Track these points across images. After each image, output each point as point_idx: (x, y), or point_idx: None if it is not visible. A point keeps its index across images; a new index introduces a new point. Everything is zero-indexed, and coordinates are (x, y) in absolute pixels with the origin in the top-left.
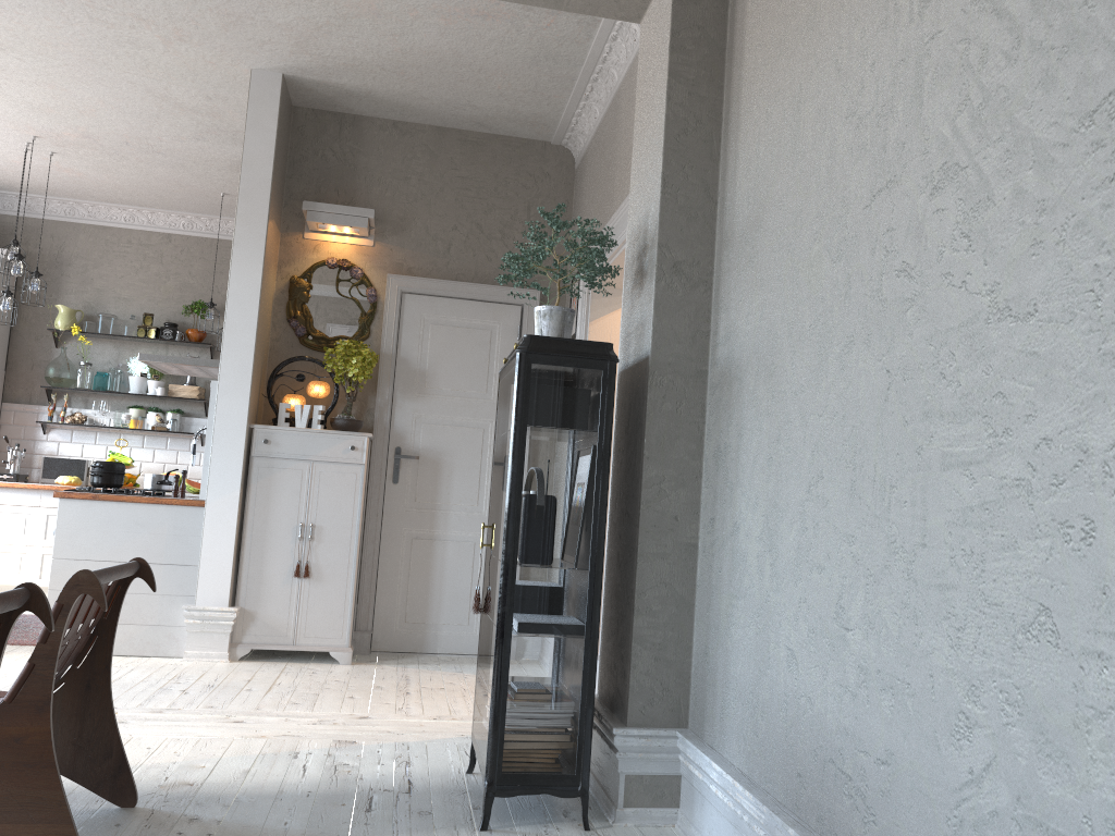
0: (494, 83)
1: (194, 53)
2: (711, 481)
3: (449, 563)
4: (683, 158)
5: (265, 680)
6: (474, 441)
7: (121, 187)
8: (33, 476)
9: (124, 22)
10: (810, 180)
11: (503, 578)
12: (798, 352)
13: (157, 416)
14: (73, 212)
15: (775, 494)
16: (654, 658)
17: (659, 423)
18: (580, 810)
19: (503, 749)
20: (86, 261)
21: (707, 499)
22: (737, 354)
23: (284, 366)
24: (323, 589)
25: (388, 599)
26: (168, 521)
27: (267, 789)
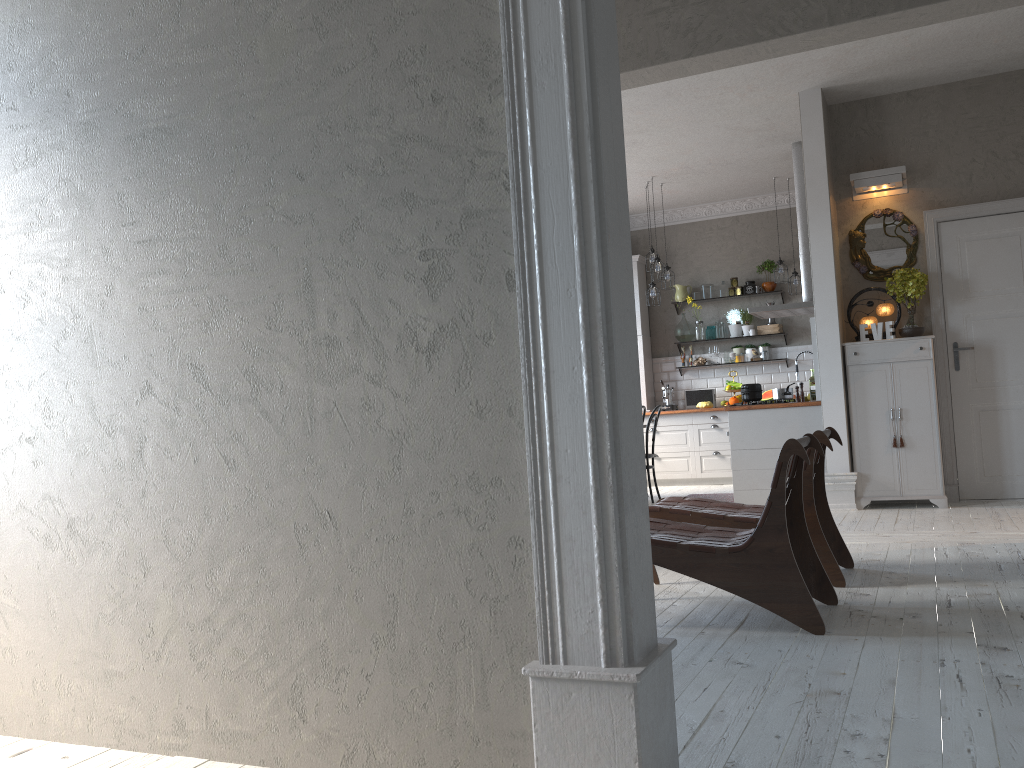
0: (990, 40)
1: (759, 96)
2: None
3: (1013, 427)
4: None
5: (889, 518)
6: (1019, 327)
7: (702, 193)
8: (679, 405)
9: (716, 93)
10: None
11: None
12: None
13: (752, 350)
14: (671, 218)
15: None
16: None
17: None
18: None
19: None
20: (685, 250)
21: None
22: None
23: (856, 297)
24: (916, 454)
25: (966, 459)
26: (797, 418)
27: (927, 562)
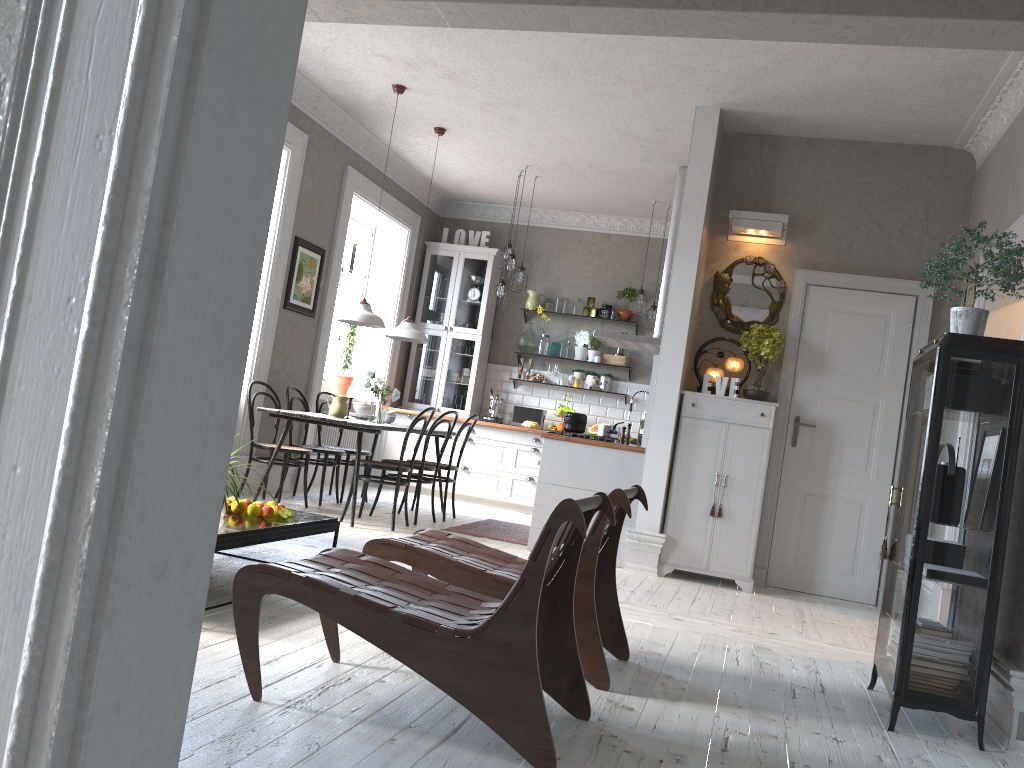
0: (904, 101)
1: (654, 99)
2: None
3: (836, 519)
4: None
5: (688, 594)
6: (865, 415)
7: (578, 199)
8: (505, 419)
9: (608, 81)
10: None
11: (916, 531)
12: None
13: (593, 378)
14: (541, 219)
15: None
16: None
17: None
18: (973, 735)
19: (909, 669)
20: (548, 257)
21: None
22: None
23: (708, 344)
24: (732, 528)
25: (782, 543)
26: (617, 462)
27: (713, 668)
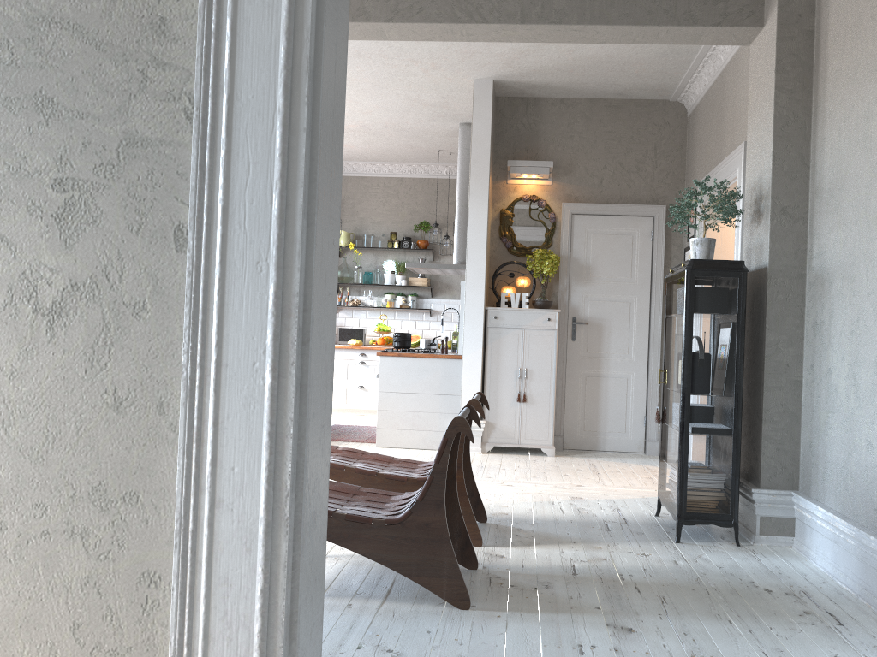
0: (633, 70)
1: (440, 75)
2: (810, 342)
3: (610, 392)
4: (786, 141)
5: (509, 464)
6: (624, 311)
7: (375, 152)
8: None
9: (402, 63)
10: (876, 166)
11: (682, 402)
12: (870, 269)
13: (402, 298)
14: (343, 169)
15: (856, 352)
16: (776, 448)
17: (775, 308)
18: (731, 537)
19: (686, 498)
20: (353, 200)
21: (807, 353)
22: (827, 265)
23: (501, 268)
24: (535, 409)
25: (572, 415)
26: (440, 368)
27: (547, 518)
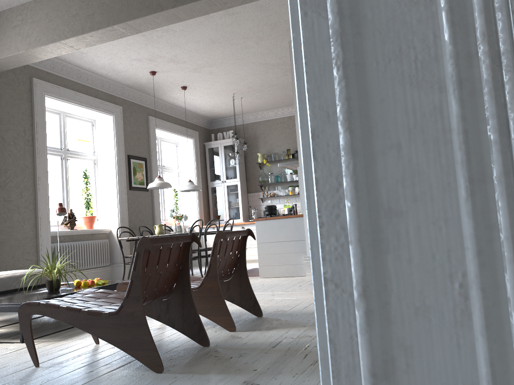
0: None
1: (267, 43)
2: None
3: None
4: None
5: None
6: None
7: (268, 103)
8: None
9: (240, 41)
10: None
11: None
12: None
13: (298, 188)
14: (256, 118)
15: None
16: None
17: None
18: None
19: None
20: (264, 135)
21: None
22: None
23: None
24: None
25: None
26: (292, 224)
27: (309, 311)
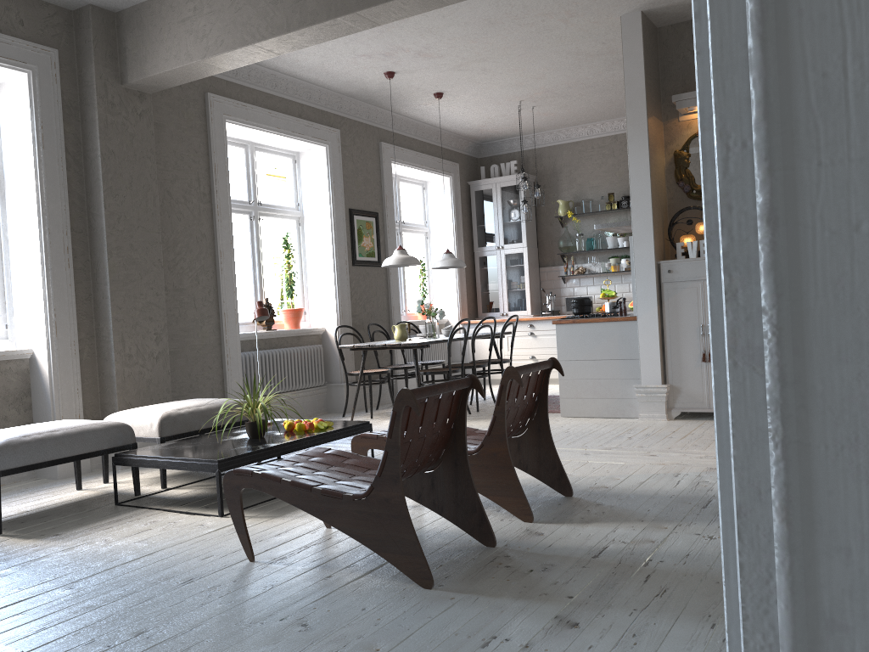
0: None
1: (582, 21)
2: None
3: None
4: None
5: (684, 431)
6: None
7: (578, 114)
8: (562, 310)
9: (537, 20)
10: None
11: None
12: None
13: (626, 261)
14: (557, 138)
15: None
16: None
17: None
18: None
19: None
20: (569, 168)
21: None
22: None
23: (677, 216)
24: None
25: None
26: (617, 332)
27: (648, 492)
